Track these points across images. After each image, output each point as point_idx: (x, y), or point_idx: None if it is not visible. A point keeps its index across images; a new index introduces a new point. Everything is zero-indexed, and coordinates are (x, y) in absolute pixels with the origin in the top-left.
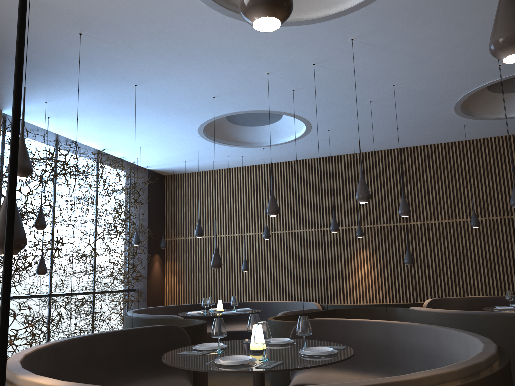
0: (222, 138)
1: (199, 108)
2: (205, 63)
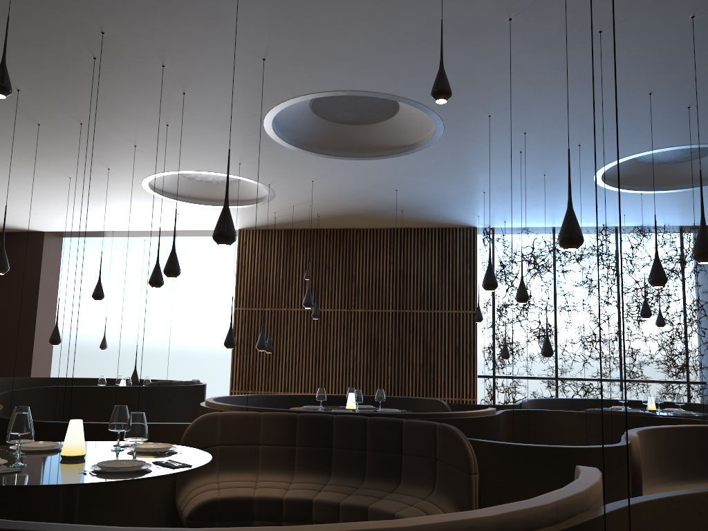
0: (685, 182)
1: (563, 183)
2: (471, 169)
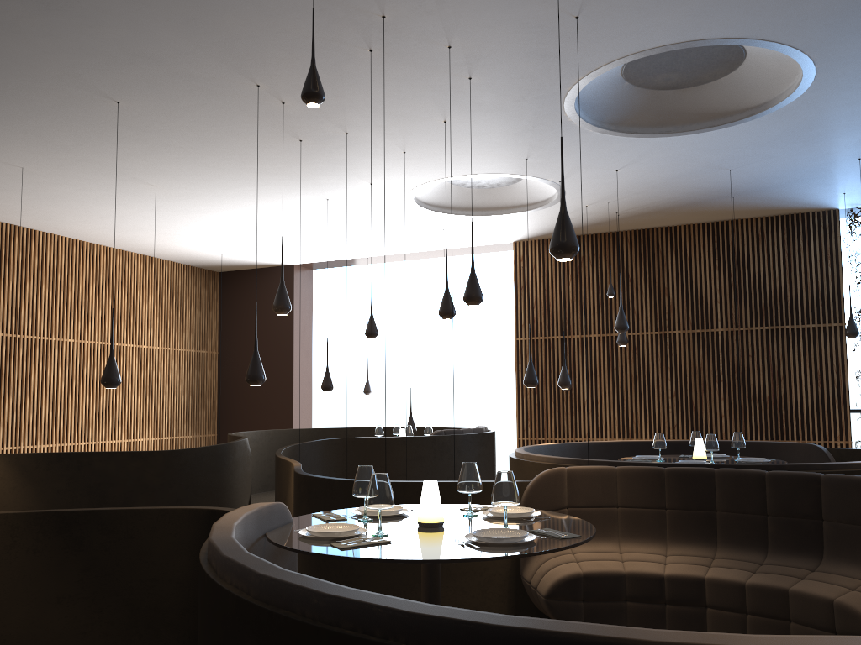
0: None
1: None
2: (846, 127)
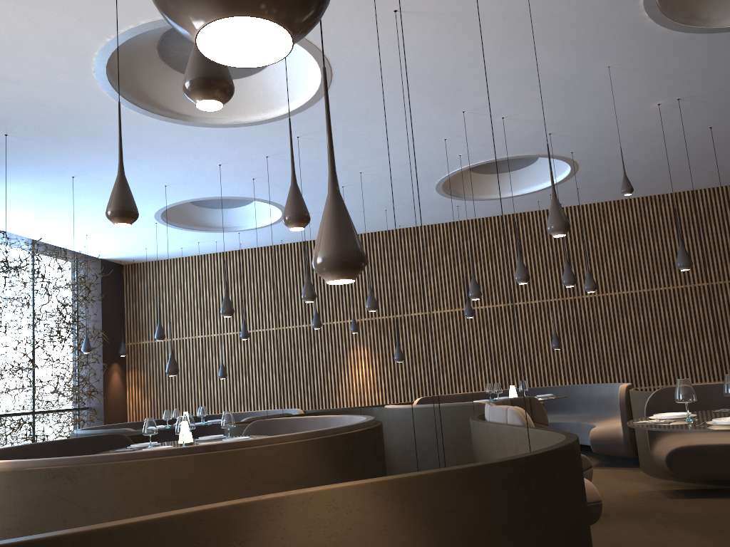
0: (187, 223)
1: (151, 196)
2: (148, 156)
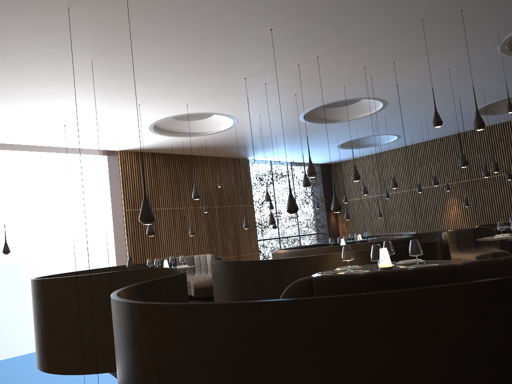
0: (353, 146)
1: (332, 142)
2: (326, 132)
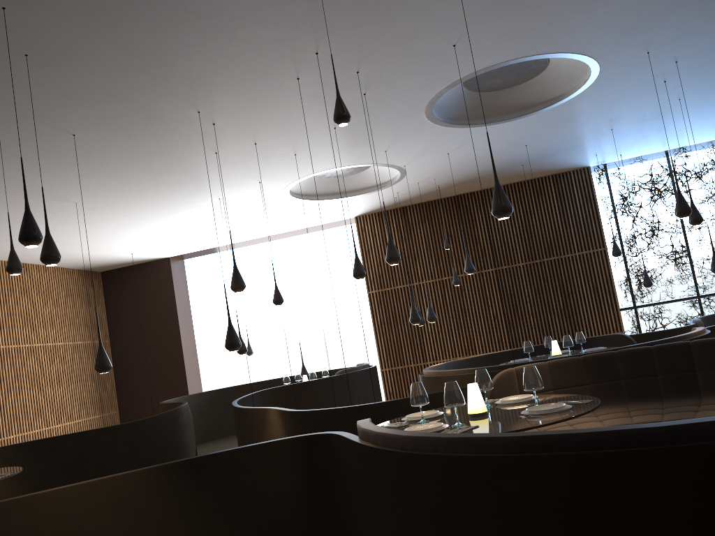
0: None
1: (694, 103)
2: (608, 108)
